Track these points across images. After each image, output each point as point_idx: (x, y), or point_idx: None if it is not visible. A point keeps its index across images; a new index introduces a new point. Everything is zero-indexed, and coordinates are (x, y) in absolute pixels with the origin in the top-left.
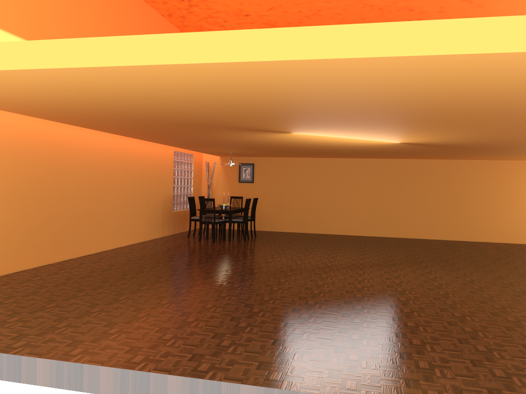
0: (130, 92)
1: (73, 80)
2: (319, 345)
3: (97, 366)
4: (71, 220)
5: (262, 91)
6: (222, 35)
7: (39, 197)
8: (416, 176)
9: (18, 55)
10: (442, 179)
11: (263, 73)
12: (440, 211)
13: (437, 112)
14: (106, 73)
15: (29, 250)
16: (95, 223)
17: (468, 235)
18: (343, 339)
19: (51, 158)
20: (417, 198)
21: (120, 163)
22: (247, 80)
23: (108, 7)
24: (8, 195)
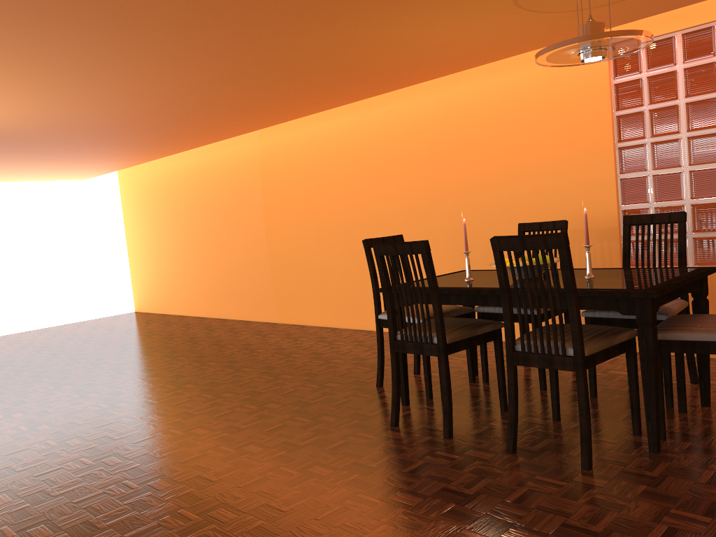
0: None
1: None
2: None
3: None
4: (274, 269)
5: None
6: None
7: (232, 238)
8: None
9: None
10: None
11: None
12: None
13: None
14: None
15: (231, 298)
16: (312, 277)
17: None
18: None
19: (239, 187)
20: None
21: (355, 164)
22: None
23: None
24: (207, 237)
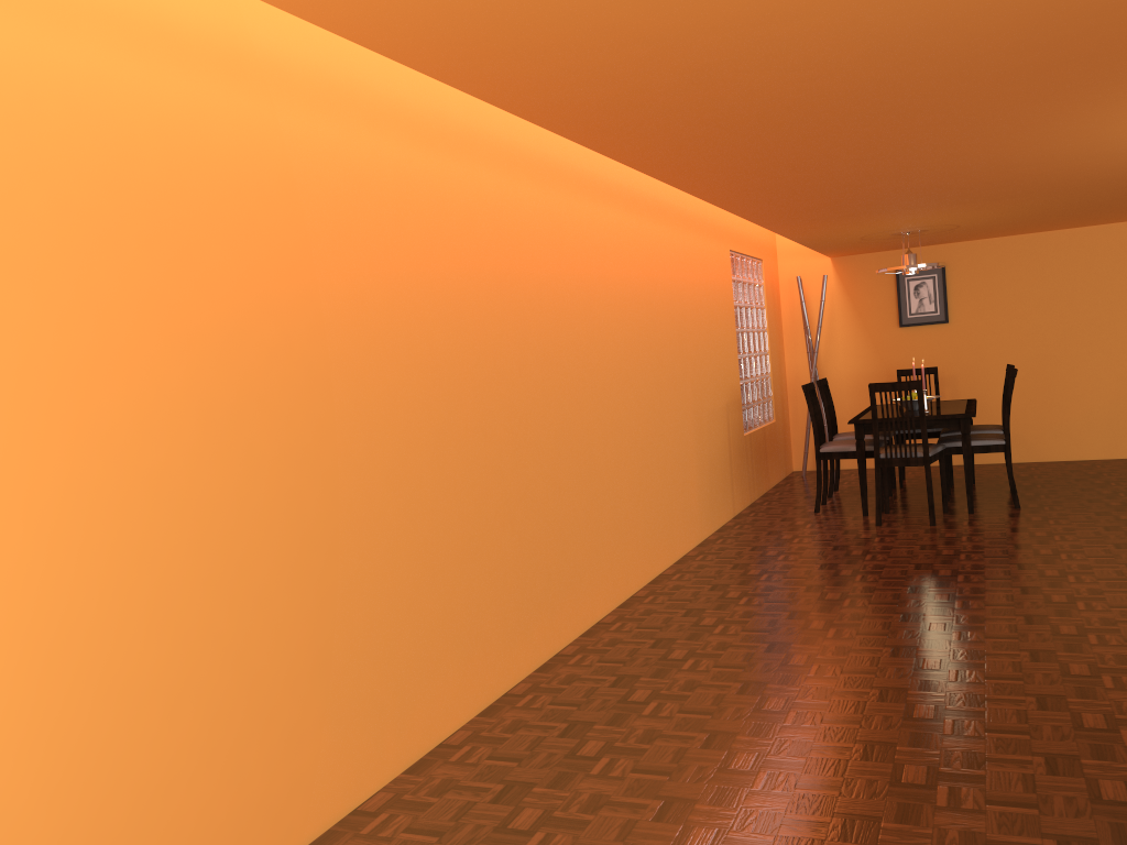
0: None
1: None
2: None
3: None
4: (544, 515)
5: None
6: None
7: (450, 446)
8: None
9: None
10: None
11: None
12: None
13: None
14: None
15: (444, 659)
16: (599, 509)
17: None
18: None
19: (468, 287)
20: None
21: (633, 297)
22: None
23: None
24: (355, 452)
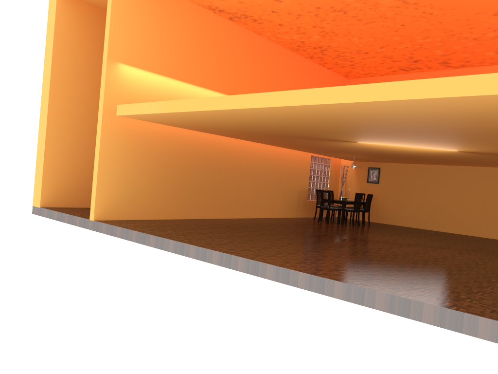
0: (226, 120)
1: (197, 115)
2: (298, 257)
3: (189, 244)
4: (225, 195)
5: (283, 119)
6: (242, 96)
7: (205, 178)
8: None
9: (173, 106)
10: None
11: (266, 111)
12: None
13: (408, 128)
14: (205, 113)
15: (197, 208)
16: (241, 199)
17: None
18: (317, 258)
19: (214, 155)
20: None
21: (263, 162)
22: (266, 114)
23: (260, 60)
24: (188, 175)
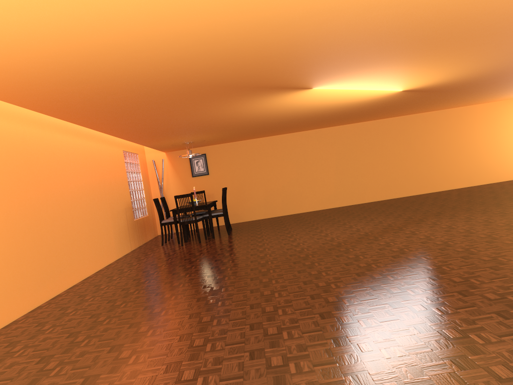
0: (227, 6)
1: None
2: None
3: None
4: (49, 245)
5: None
6: None
7: (11, 219)
8: (374, 137)
9: None
10: (399, 136)
11: None
12: (403, 168)
13: None
14: None
15: (13, 292)
16: (72, 245)
17: (432, 186)
18: None
19: (14, 165)
20: (379, 159)
21: (81, 168)
22: None
23: None
24: None
